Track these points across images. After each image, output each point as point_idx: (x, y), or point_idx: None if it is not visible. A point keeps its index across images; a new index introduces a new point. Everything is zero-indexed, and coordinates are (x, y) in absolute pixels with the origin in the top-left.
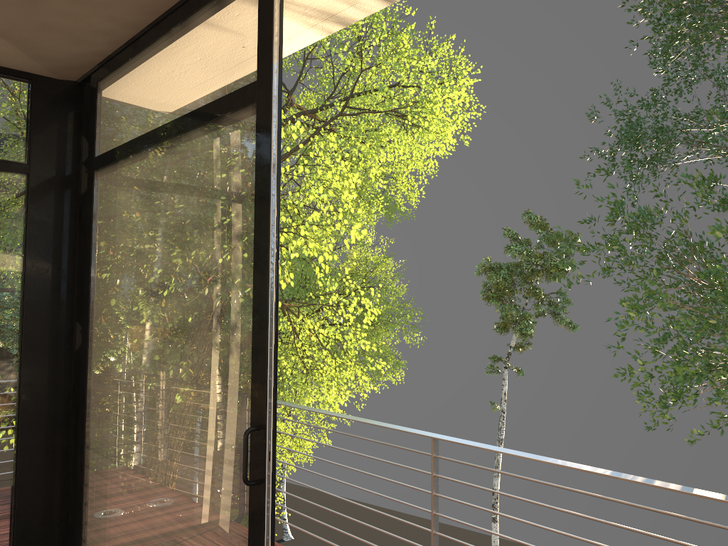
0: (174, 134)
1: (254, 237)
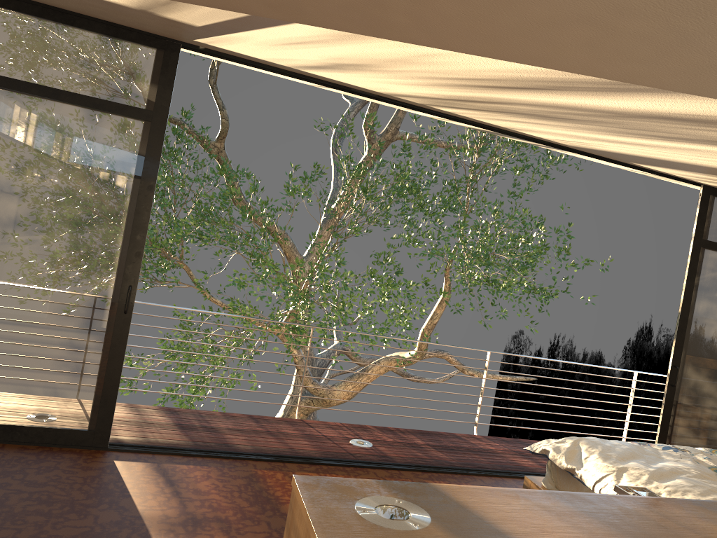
0: (41, 95)
1: (139, 192)
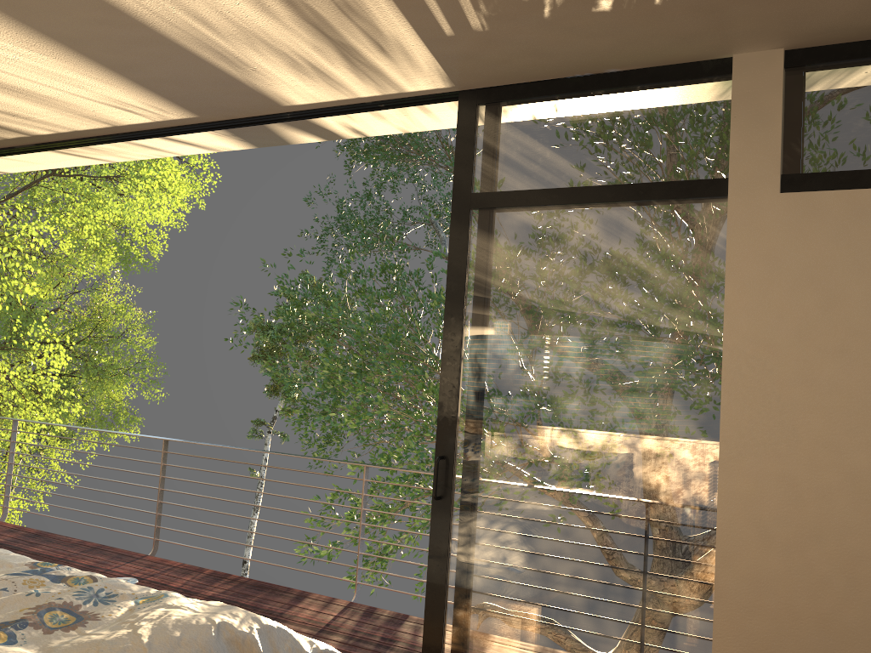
0: None
1: None
